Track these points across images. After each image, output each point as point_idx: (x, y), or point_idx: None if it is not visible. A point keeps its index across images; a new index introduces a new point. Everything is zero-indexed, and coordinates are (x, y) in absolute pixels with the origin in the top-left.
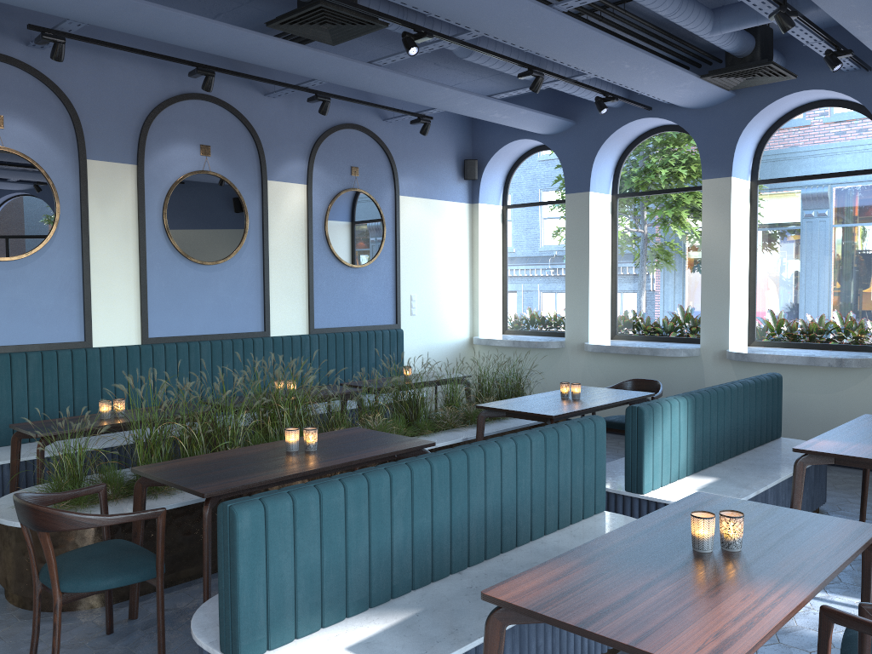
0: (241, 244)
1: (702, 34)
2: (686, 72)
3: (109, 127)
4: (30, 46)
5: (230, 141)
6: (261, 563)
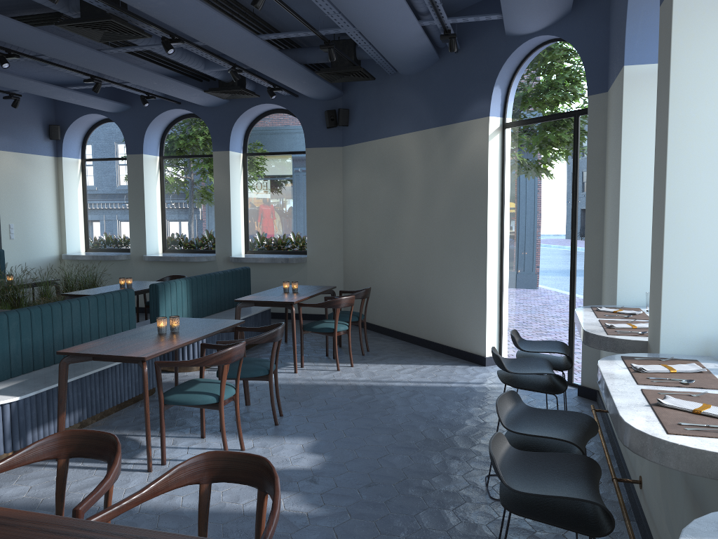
0: None
1: (199, 70)
2: (195, 88)
3: None
4: None
5: None
6: None
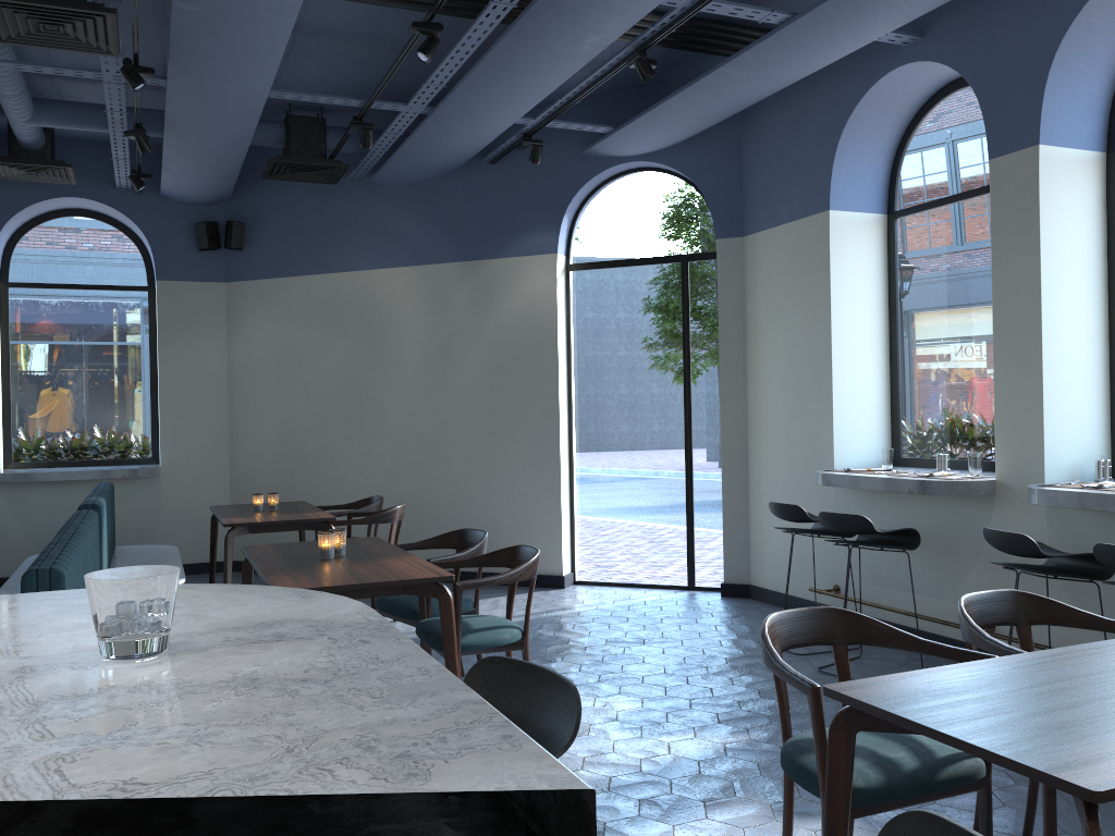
0: None
1: (20, 121)
2: None
3: None
4: None
5: None
6: None
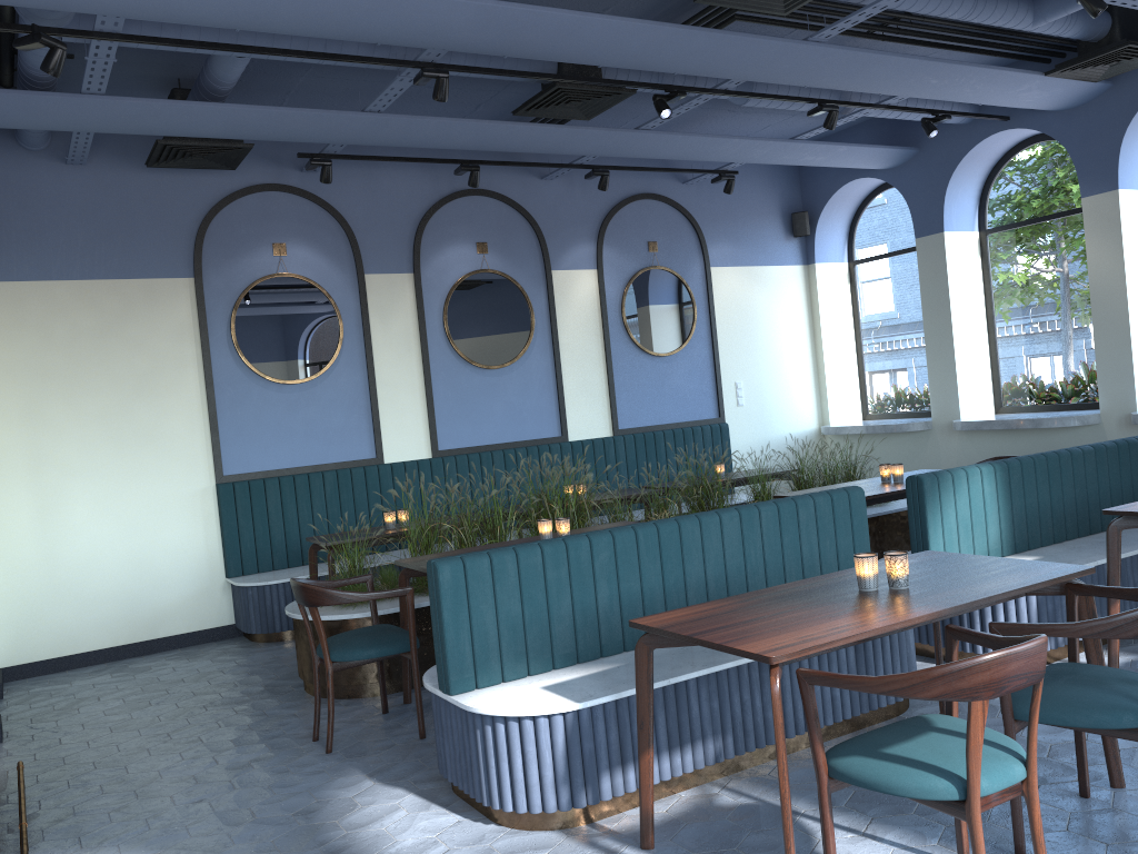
0: (528, 343)
1: (1022, 27)
2: (1023, 73)
3: (383, 238)
4: (304, 171)
5: (507, 234)
6: (463, 611)
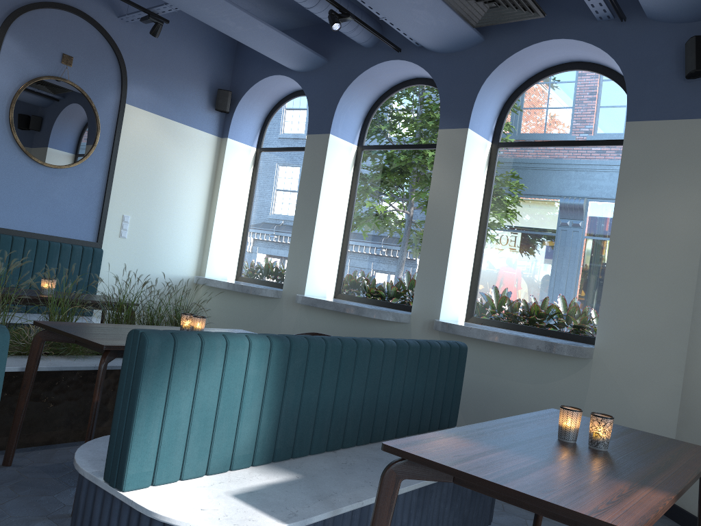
0: None
1: None
2: None
3: None
4: None
5: None
6: None
